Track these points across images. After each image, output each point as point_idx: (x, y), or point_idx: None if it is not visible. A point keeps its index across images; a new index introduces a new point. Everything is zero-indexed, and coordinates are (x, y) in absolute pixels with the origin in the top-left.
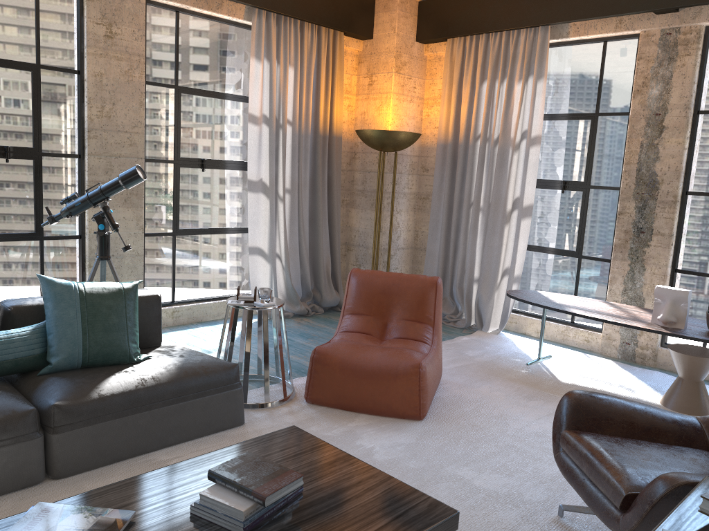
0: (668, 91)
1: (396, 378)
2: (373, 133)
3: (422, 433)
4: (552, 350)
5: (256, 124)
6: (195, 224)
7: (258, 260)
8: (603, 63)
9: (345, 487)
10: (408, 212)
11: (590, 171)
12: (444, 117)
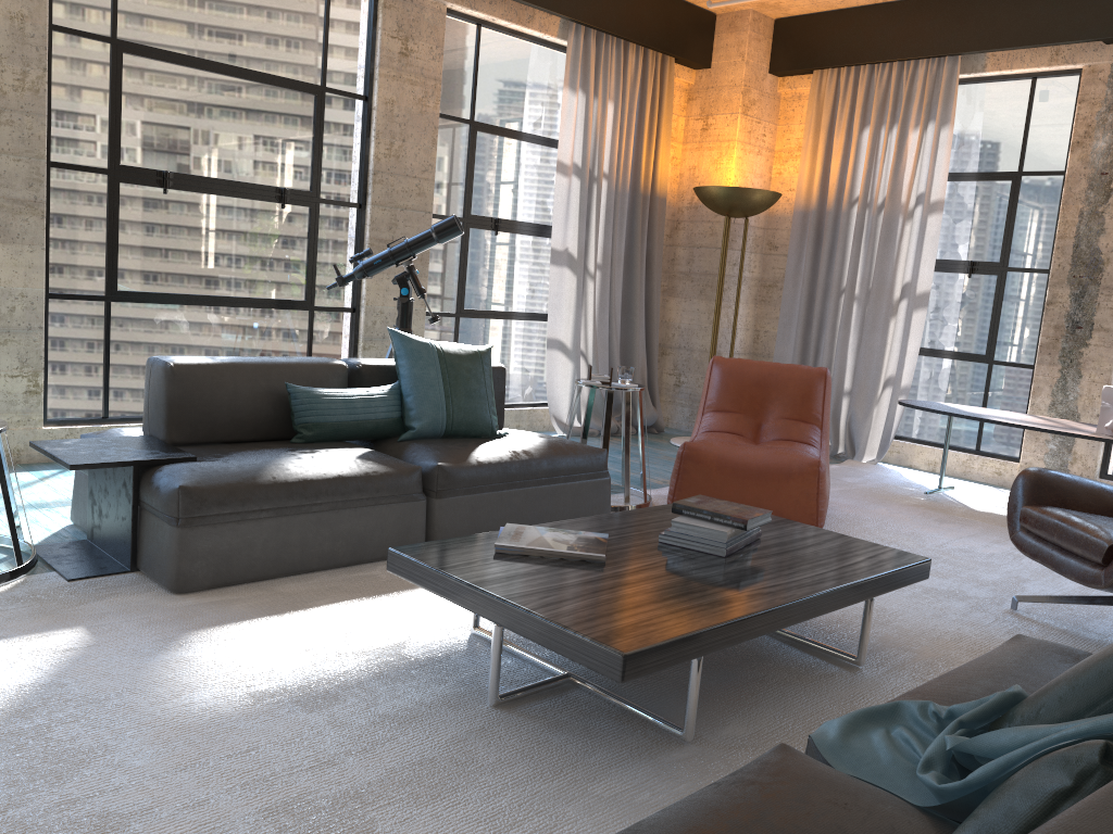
0: None
1: (789, 478)
2: (721, 191)
3: None
4: (954, 482)
5: (566, 175)
6: (482, 304)
7: (557, 357)
8: (1030, 106)
9: (801, 537)
10: (748, 304)
11: (1008, 249)
12: (806, 175)
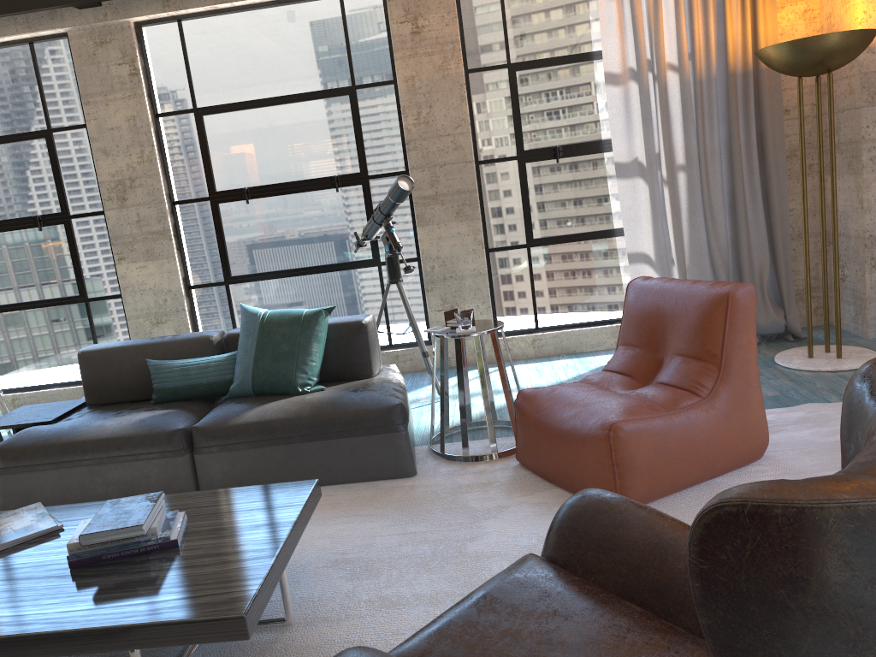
0: None
1: (584, 442)
2: (768, 53)
3: None
4: None
5: (617, 84)
6: (555, 230)
7: (644, 270)
8: None
9: (217, 553)
10: None
11: None
12: None
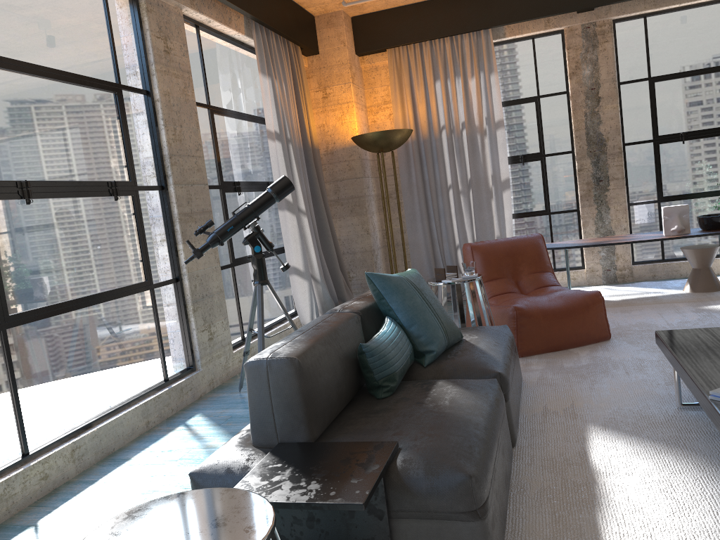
0: (597, 70)
1: (588, 309)
2: (383, 134)
3: (631, 343)
4: None
5: (273, 140)
6: (242, 252)
7: (295, 279)
8: (535, 55)
9: None
10: (377, 213)
11: (543, 143)
12: (401, 118)
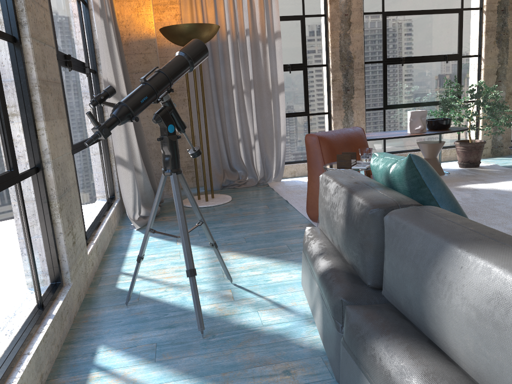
0: (350, 0)
1: None
2: (199, 27)
3: None
4: None
5: (99, 14)
6: (76, 138)
7: (120, 170)
8: None
9: None
10: None
11: (306, 56)
12: (190, 19)
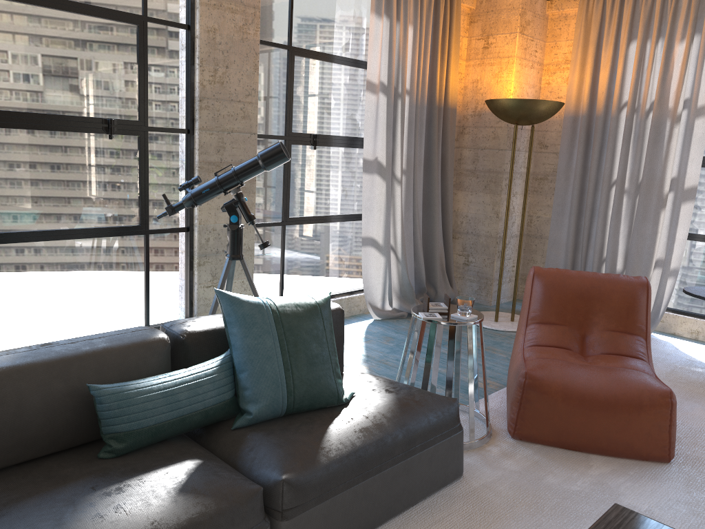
0: None
1: (640, 411)
2: (514, 103)
3: (688, 484)
4: None
5: (374, 92)
6: (305, 211)
7: (371, 252)
8: None
9: None
10: (523, 195)
11: None
12: (576, 84)
